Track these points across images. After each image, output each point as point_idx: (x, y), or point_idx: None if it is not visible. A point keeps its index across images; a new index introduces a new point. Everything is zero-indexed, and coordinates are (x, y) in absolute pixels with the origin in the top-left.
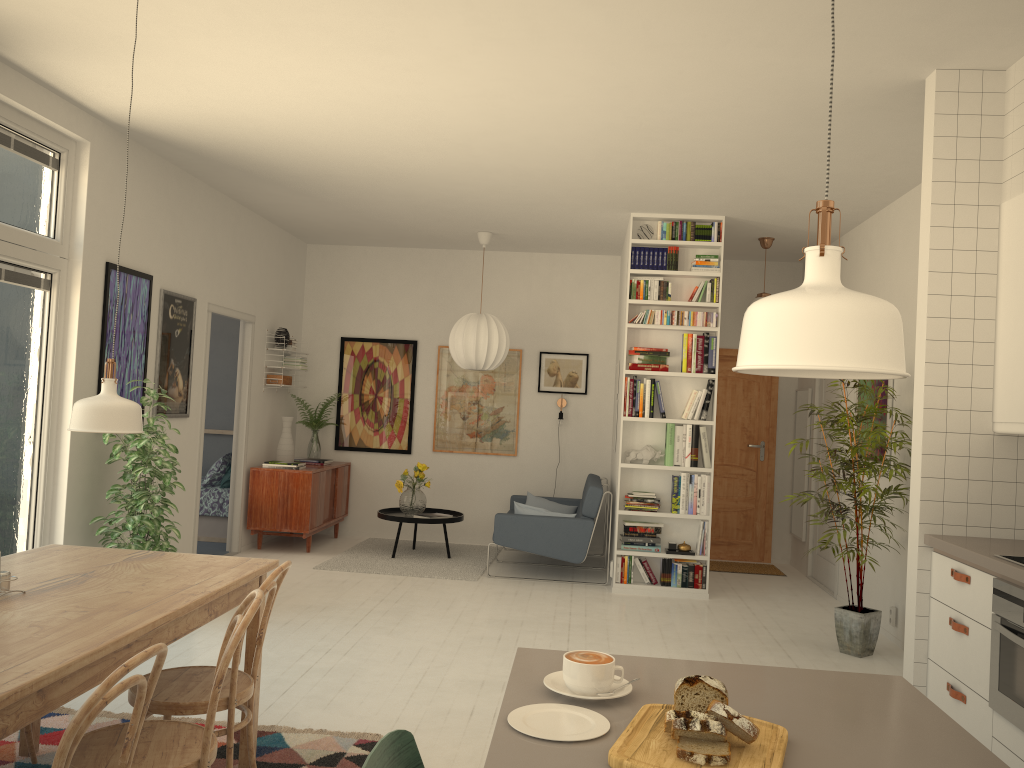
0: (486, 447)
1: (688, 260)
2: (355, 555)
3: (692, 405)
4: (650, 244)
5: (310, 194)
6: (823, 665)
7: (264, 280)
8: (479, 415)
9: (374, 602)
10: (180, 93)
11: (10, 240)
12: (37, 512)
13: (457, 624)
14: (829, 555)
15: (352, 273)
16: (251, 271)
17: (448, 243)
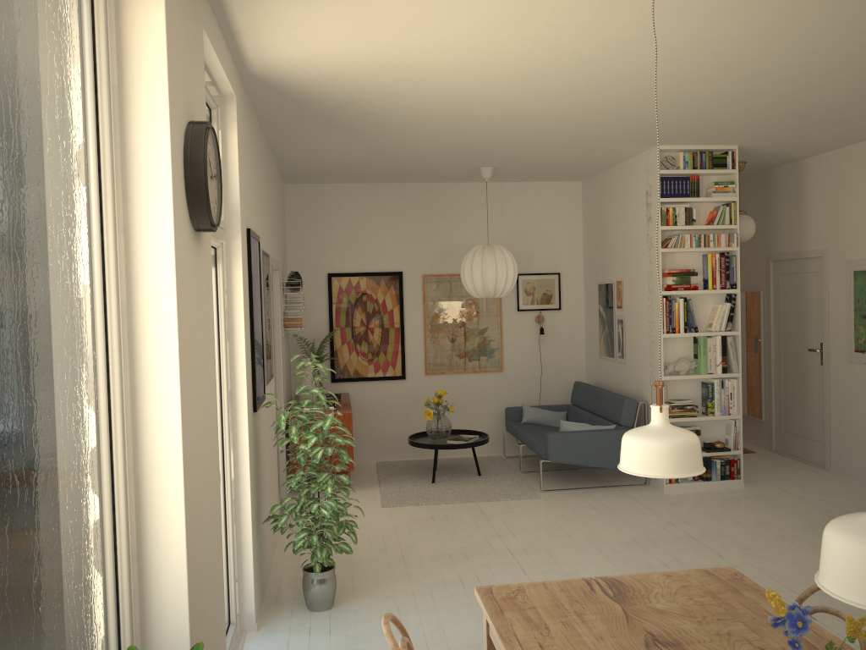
0: (474, 366)
1: (703, 187)
2: (397, 485)
3: (719, 318)
4: (674, 174)
5: (363, 139)
6: None
7: (278, 225)
8: (466, 337)
9: (496, 539)
10: (381, 40)
11: None
12: (227, 513)
13: (604, 553)
14: (806, 433)
15: (332, 210)
16: (275, 218)
17: (433, 177)
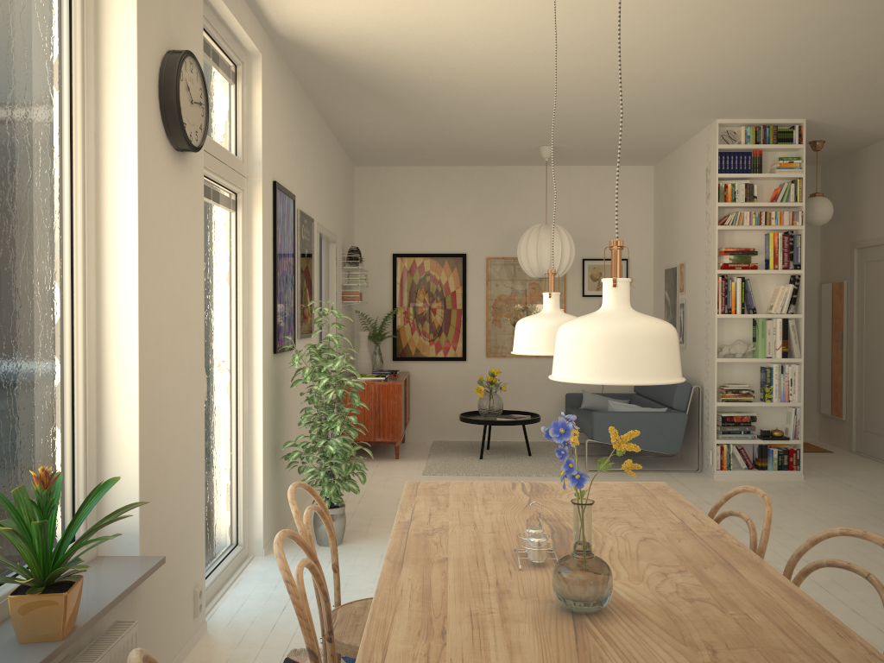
0: None
1: (767, 163)
2: (444, 459)
3: (780, 300)
4: (734, 149)
5: (411, 111)
6: None
7: (338, 201)
8: None
9: None
10: None
11: (218, 157)
12: (238, 441)
13: None
14: None
15: (399, 192)
16: (333, 192)
17: (497, 159)
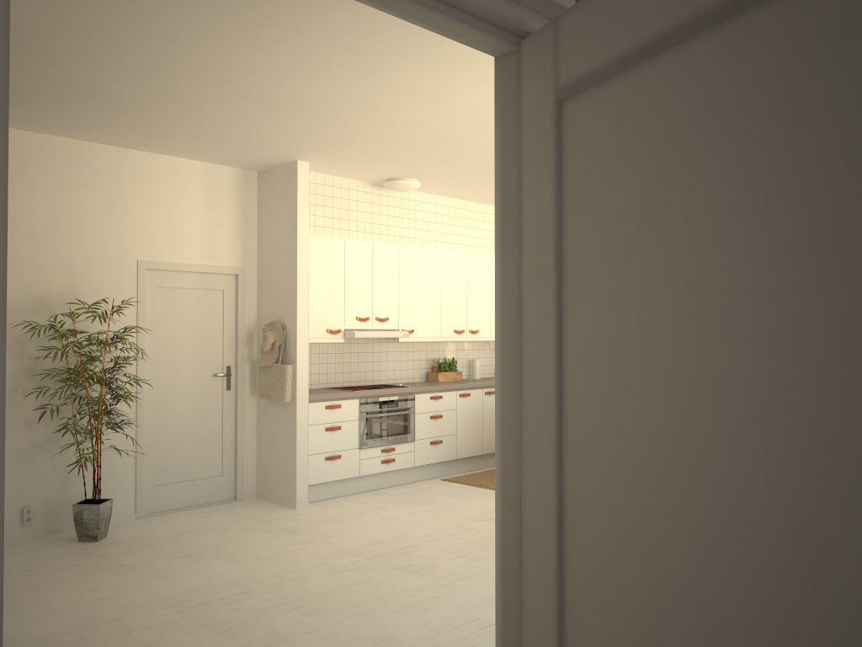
0: None
1: None
2: None
3: None
4: None
5: None
6: (152, 538)
7: None
8: None
9: None
10: None
11: None
12: None
13: (287, 638)
14: None
15: None
16: None
17: None
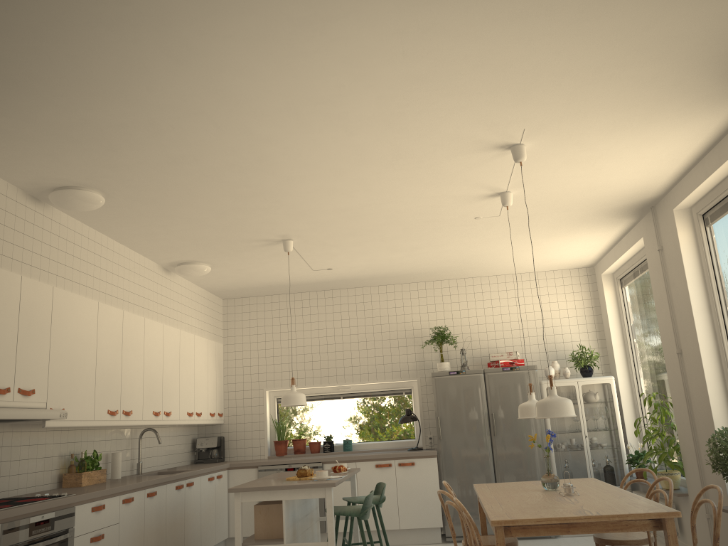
0: None
1: None
2: None
3: None
4: None
5: None
6: None
7: None
8: None
9: None
10: None
11: None
12: None
13: None
14: None
15: None
16: None
17: None
